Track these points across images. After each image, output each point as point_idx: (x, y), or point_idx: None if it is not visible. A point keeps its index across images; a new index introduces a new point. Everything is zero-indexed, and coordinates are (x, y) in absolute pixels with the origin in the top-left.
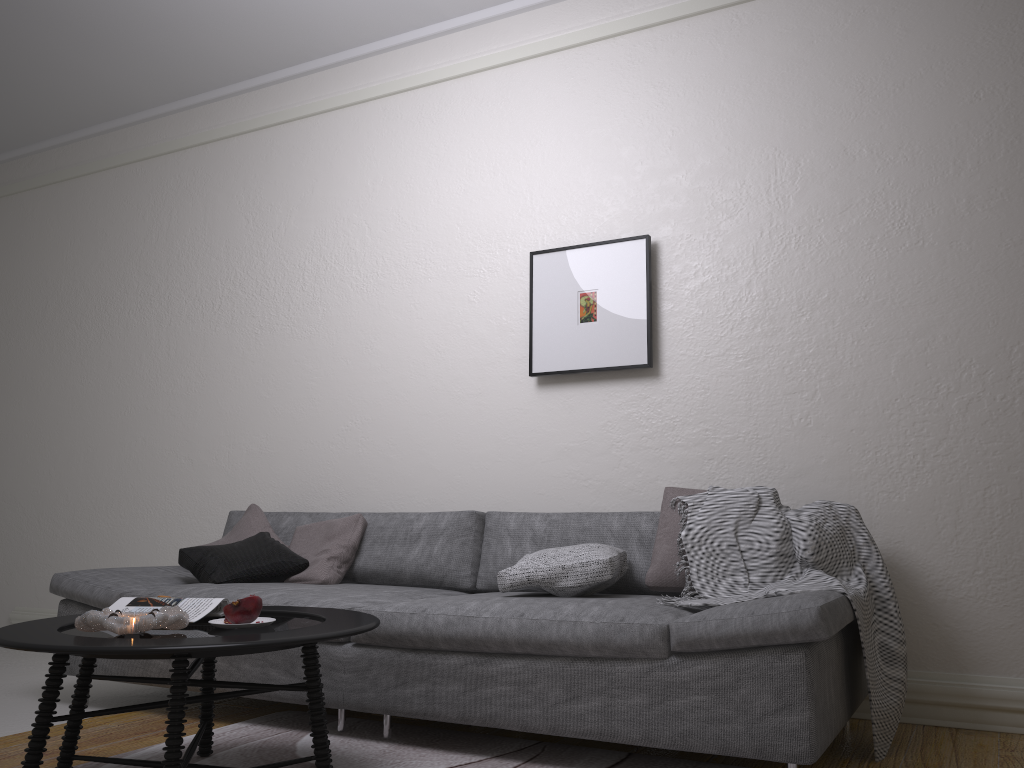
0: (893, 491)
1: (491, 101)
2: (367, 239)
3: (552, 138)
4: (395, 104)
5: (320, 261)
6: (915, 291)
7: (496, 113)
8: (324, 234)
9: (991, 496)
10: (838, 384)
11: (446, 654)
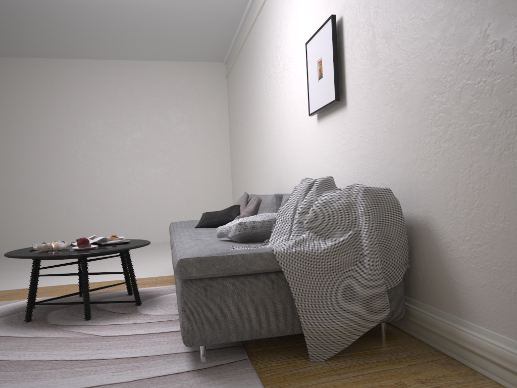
0: (427, 172)
1: None
2: (280, 54)
3: None
4: None
5: (274, 70)
6: (434, 2)
7: None
8: (273, 56)
9: (473, 173)
10: (403, 93)
11: None
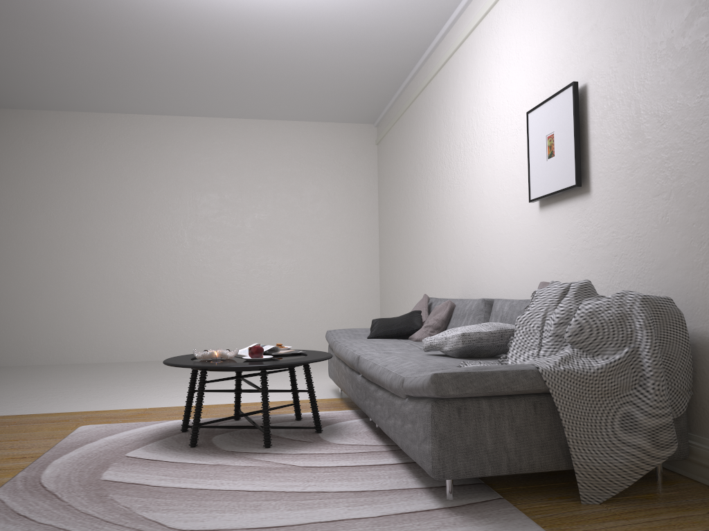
0: None
1: (515, 5)
2: (478, 121)
3: (539, 21)
4: (483, 26)
5: (465, 141)
6: None
7: (517, 13)
8: (465, 123)
9: None
10: (684, 183)
11: (372, 384)
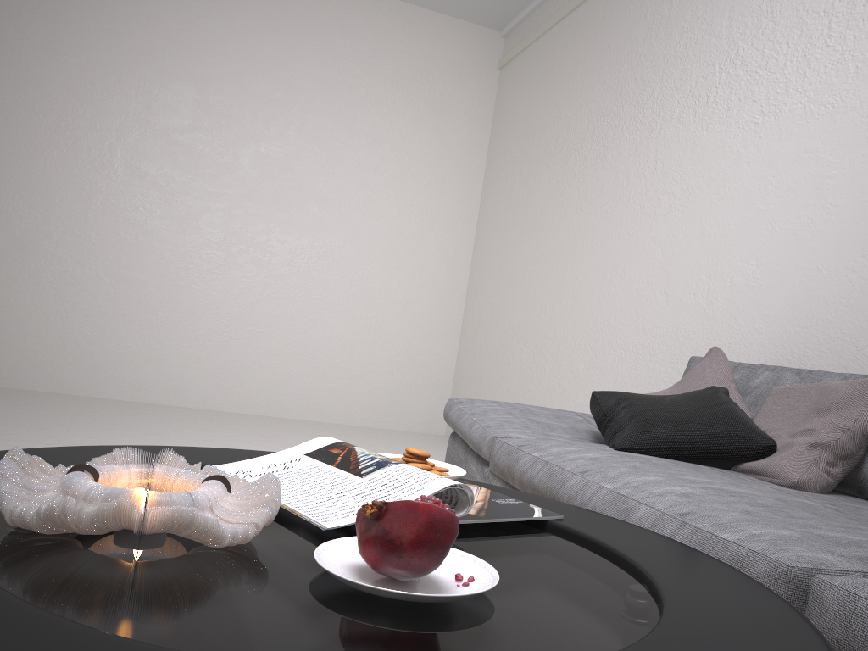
0: None
1: None
2: None
3: None
4: None
5: None
6: None
7: None
8: None
9: None
10: None
11: None
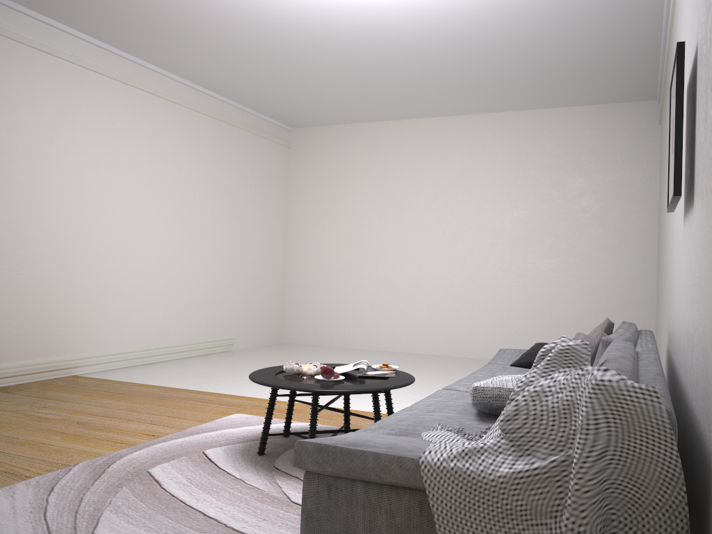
0: None
1: None
2: None
3: None
4: None
5: None
6: None
7: None
8: None
9: None
10: None
11: None
